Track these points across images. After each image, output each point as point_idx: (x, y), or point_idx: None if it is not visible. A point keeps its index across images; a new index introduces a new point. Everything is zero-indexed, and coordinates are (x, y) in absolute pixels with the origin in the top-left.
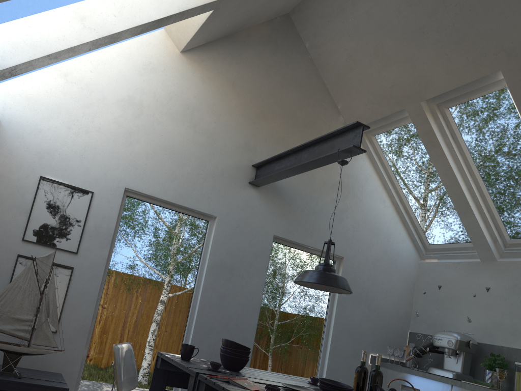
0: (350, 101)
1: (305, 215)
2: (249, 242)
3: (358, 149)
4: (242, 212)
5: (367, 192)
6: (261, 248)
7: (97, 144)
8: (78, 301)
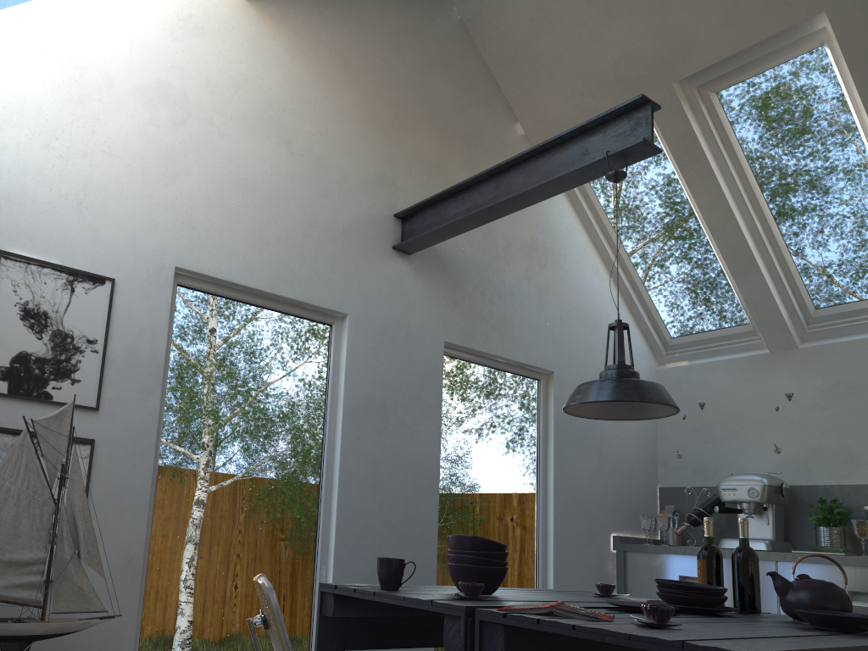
0: (538, 94)
1: (488, 302)
2: (407, 357)
3: (650, 147)
4: (389, 303)
5: (573, 257)
6: (428, 367)
7: (109, 180)
8: (113, 509)
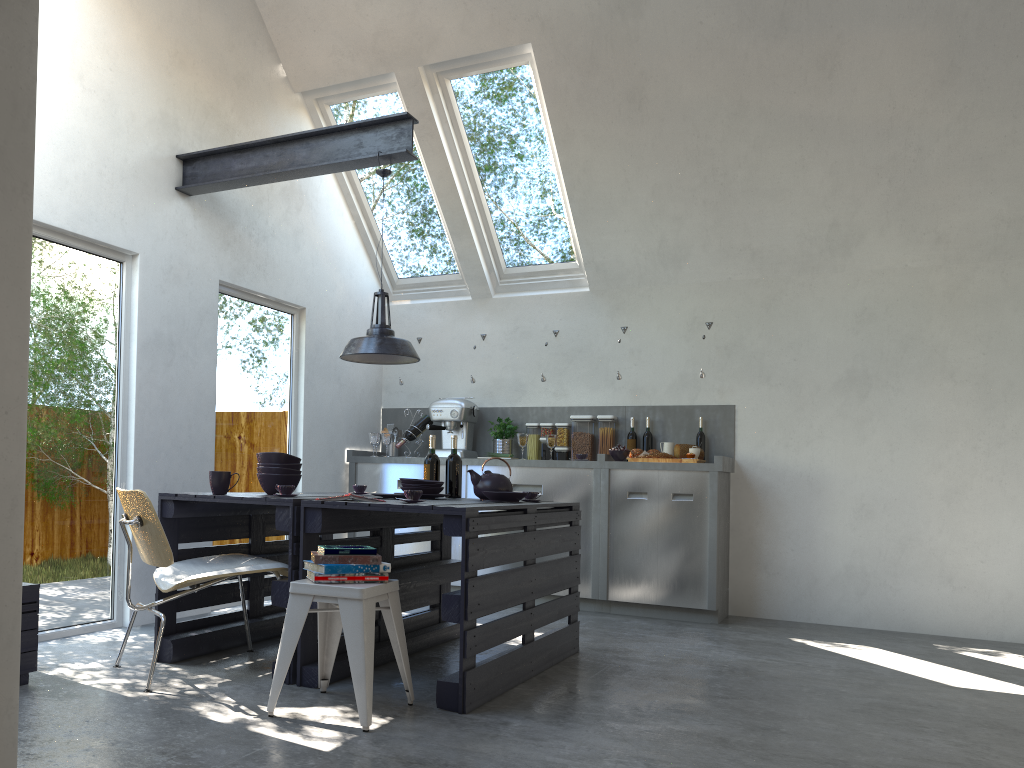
0: (302, 43)
1: (255, 243)
2: (189, 295)
3: (410, 155)
4: (174, 243)
5: (323, 200)
6: (206, 304)
7: None
8: None
